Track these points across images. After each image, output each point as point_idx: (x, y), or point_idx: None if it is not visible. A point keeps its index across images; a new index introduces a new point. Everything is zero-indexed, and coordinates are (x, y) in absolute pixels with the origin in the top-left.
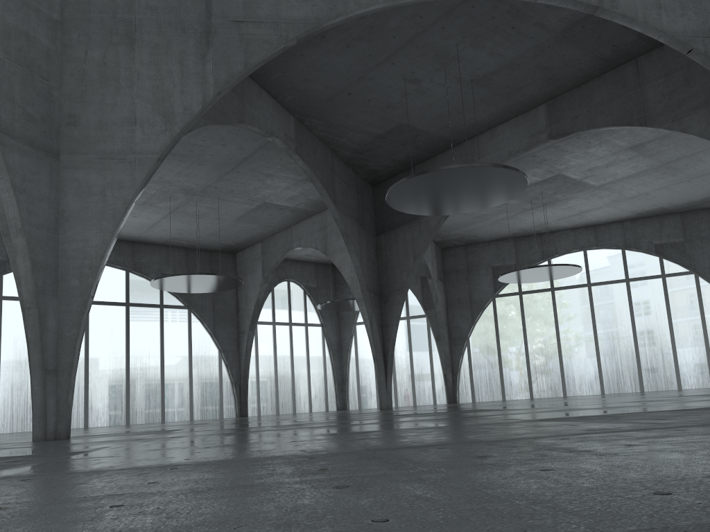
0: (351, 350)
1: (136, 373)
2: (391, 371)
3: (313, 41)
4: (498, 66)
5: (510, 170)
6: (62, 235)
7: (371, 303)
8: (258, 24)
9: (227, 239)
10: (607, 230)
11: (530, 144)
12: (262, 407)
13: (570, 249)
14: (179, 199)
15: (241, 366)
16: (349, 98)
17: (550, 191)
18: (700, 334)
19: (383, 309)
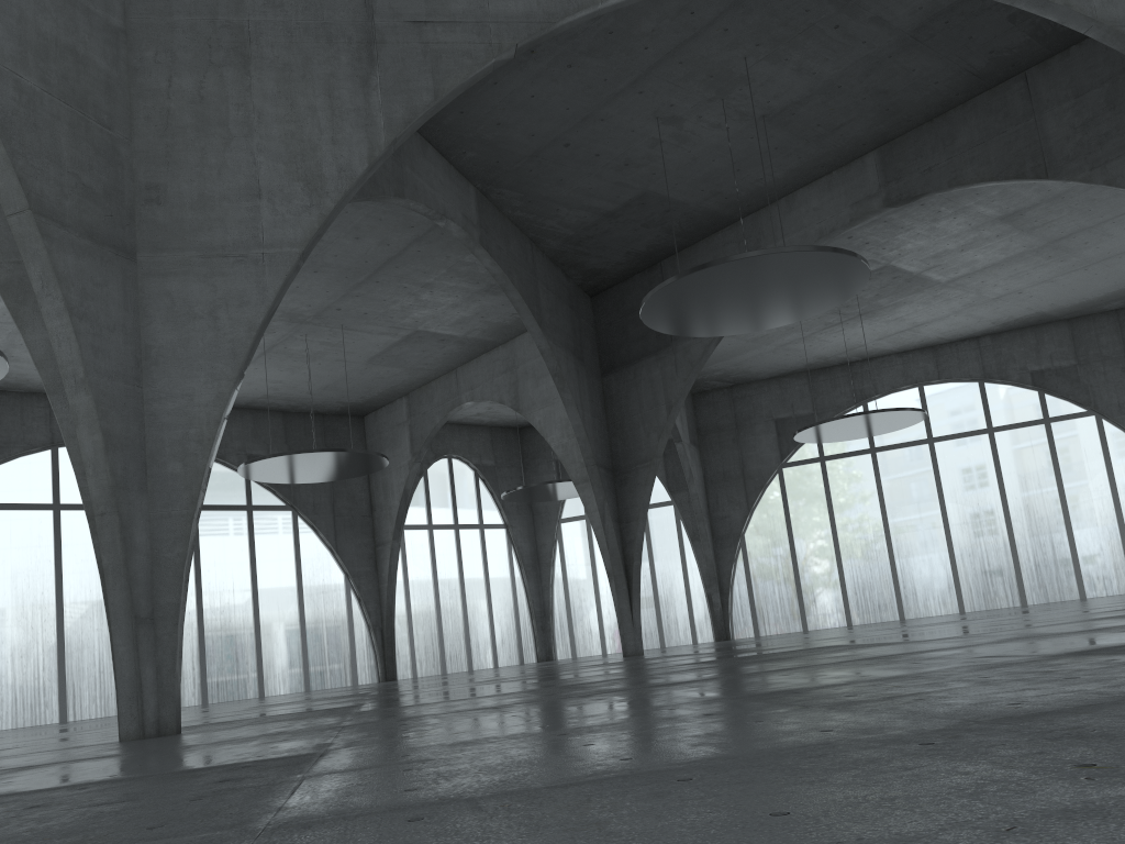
0: (554, 563)
1: (215, 619)
2: (638, 593)
3: (515, 59)
4: (807, 92)
5: (846, 256)
6: (148, 389)
7: (603, 485)
8: (451, 26)
9: (351, 394)
10: (955, 352)
11: (855, 216)
12: (419, 664)
13: (898, 384)
14: (279, 330)
15: (383, 599)
16: (565, 153)
17: (871, 293)
18: (1110, 510)
19: (619, 493)
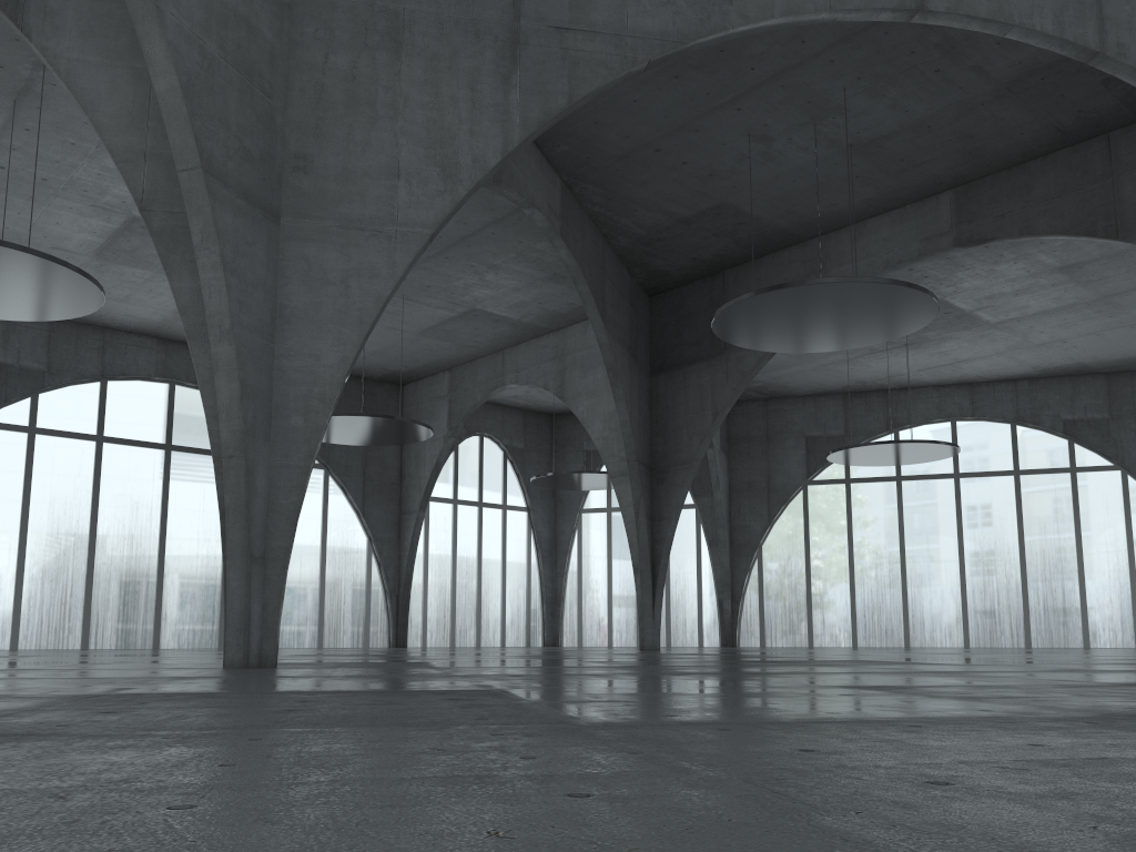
0: (571, 552)
1: None
2: (662, 591)
3: None
4: (897, 127)
5: (919, 292)
6: (279, 345)
7: (641, 482)
8: (591, 35)
9: (396, 362)
10: (991, 392)
11: (923, 251)
12: (429, 634)
13: (932, 417)
14: None
15: (402, 567)
16: (654, 157)
17: None
18: (1124, 565)
19: (655, 492)
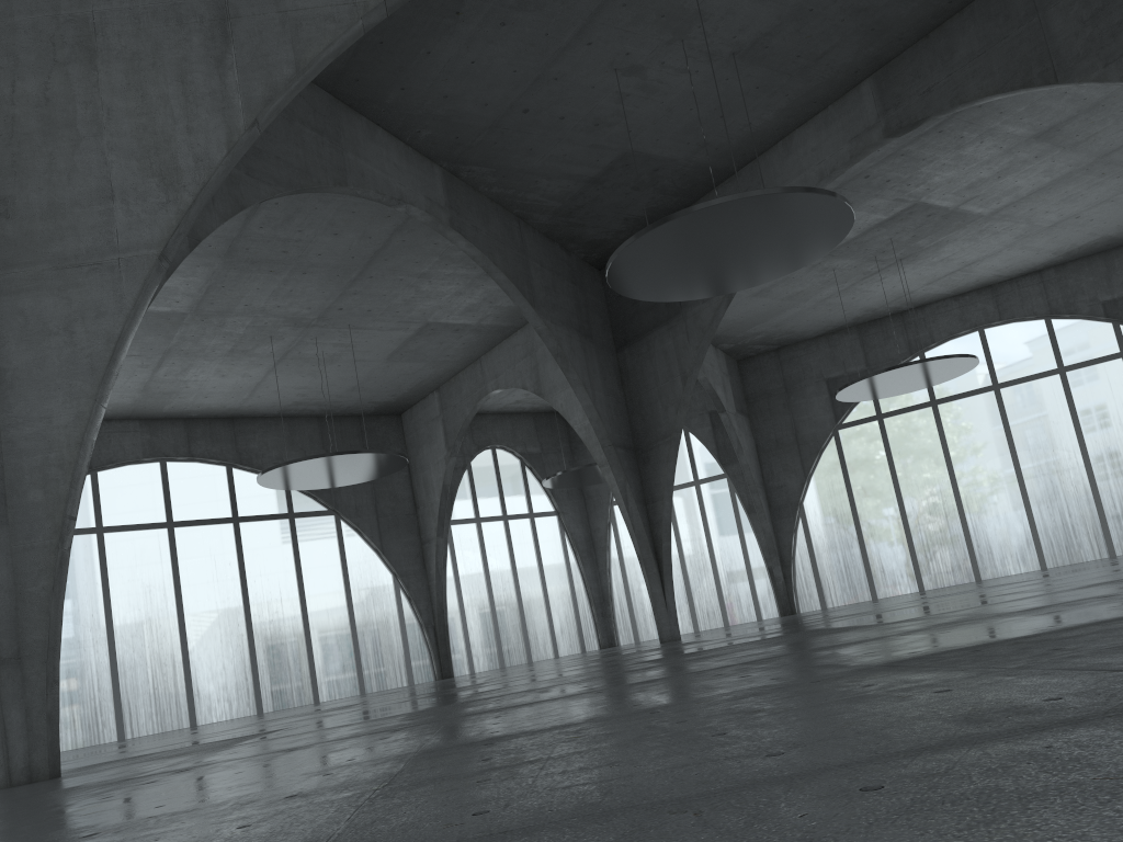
0: (610, 547)
1: (264, 629)
2: (670, 576)
3: (442, 24)
4: (775, 20)
5: (817, 195)
6: (4, 415)
7: (622, 466)
8: None
9: (381, 393)
10: (1016, 289)
11: (855, 152)
12: (476, 659)
13: (956, 330)
14: (287, 336)
15: (433, 597)
16: (526, 120)
17: (906, 235)
18: None
19: (643, 473)
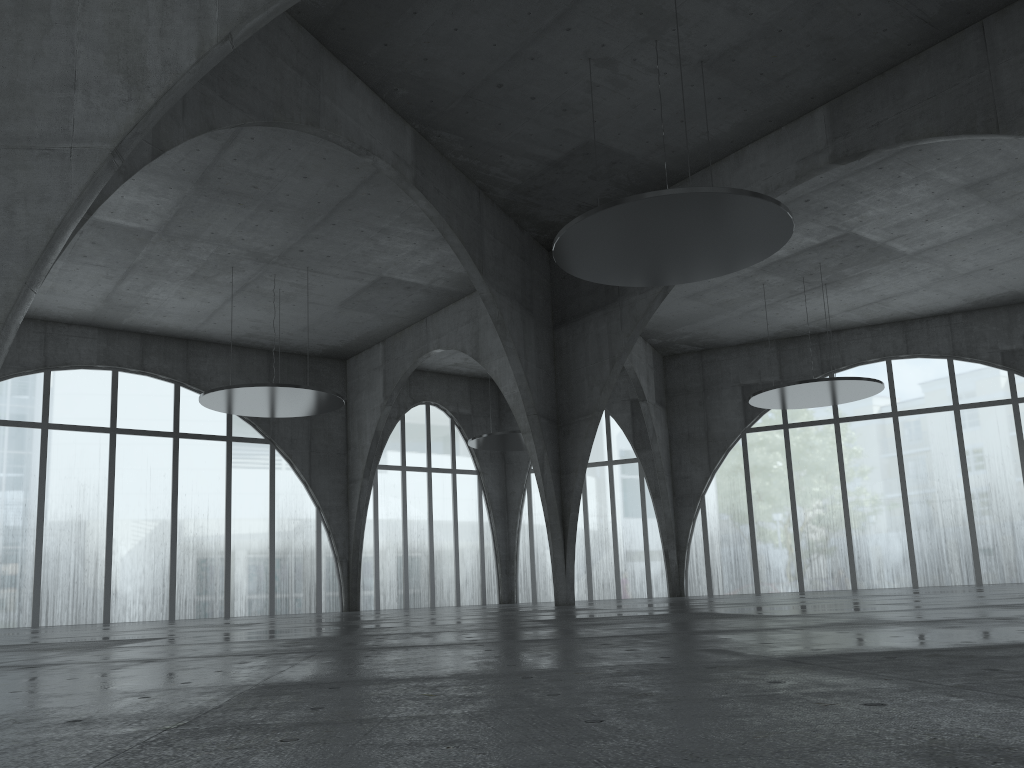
0: (522, 511)
1: (188, 541)
2: (573, 544)
3: None
4: (745, 35)
5: (762, 201)
6: None
7: (543, 435)
8: None
9: (330, 337)
10: (925, 328)
11: (800, 173)
12: (382, 597)
13: (866, 357)
14: (248, 269)
15: (351, 533)
16: (499, 94)
17: (834, 262)
18: None
19: (562, 445)
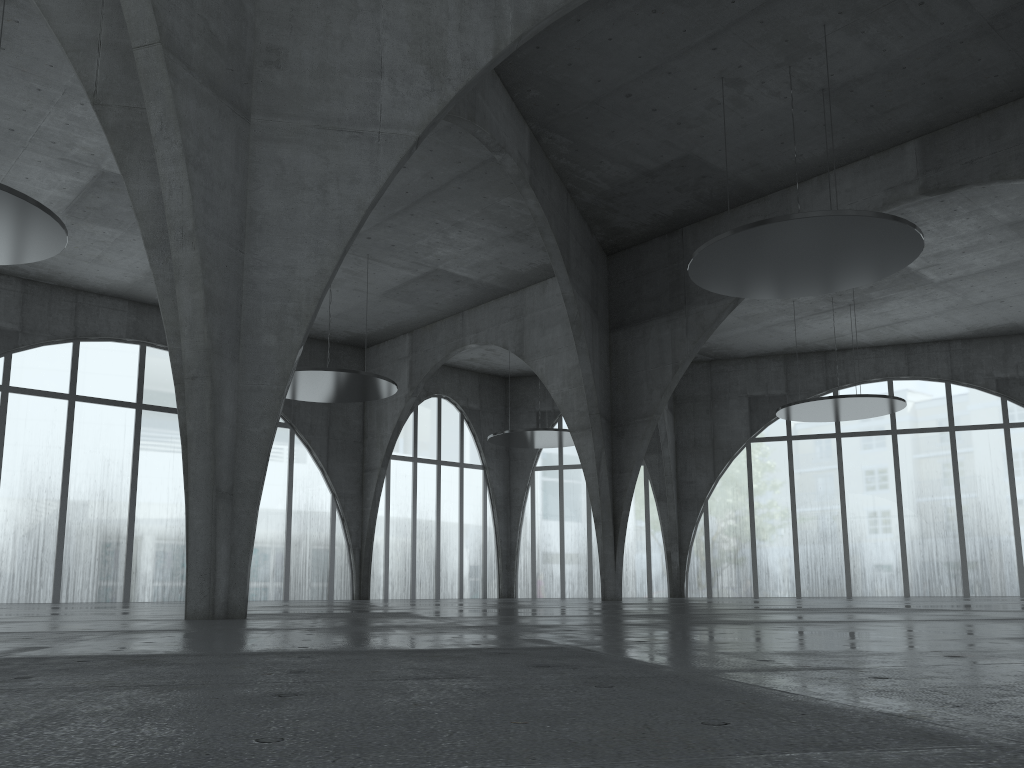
0: (525, 507)
1: None
2: (623, 542)
3: None
4: (871, 69)
5: (908, 228)
6: (249, 256)
7: (603, 434)
8: None
9: (359, 324)
10: (926, 352)
11: (888, 201)
12: (391, 586)
13: (869, 376)
14: None
15: (365, 522)
16: (624, 103)
17: (866, 285)
18: None
19: (615, 445)
